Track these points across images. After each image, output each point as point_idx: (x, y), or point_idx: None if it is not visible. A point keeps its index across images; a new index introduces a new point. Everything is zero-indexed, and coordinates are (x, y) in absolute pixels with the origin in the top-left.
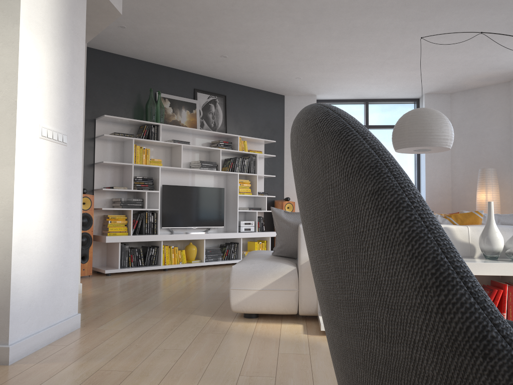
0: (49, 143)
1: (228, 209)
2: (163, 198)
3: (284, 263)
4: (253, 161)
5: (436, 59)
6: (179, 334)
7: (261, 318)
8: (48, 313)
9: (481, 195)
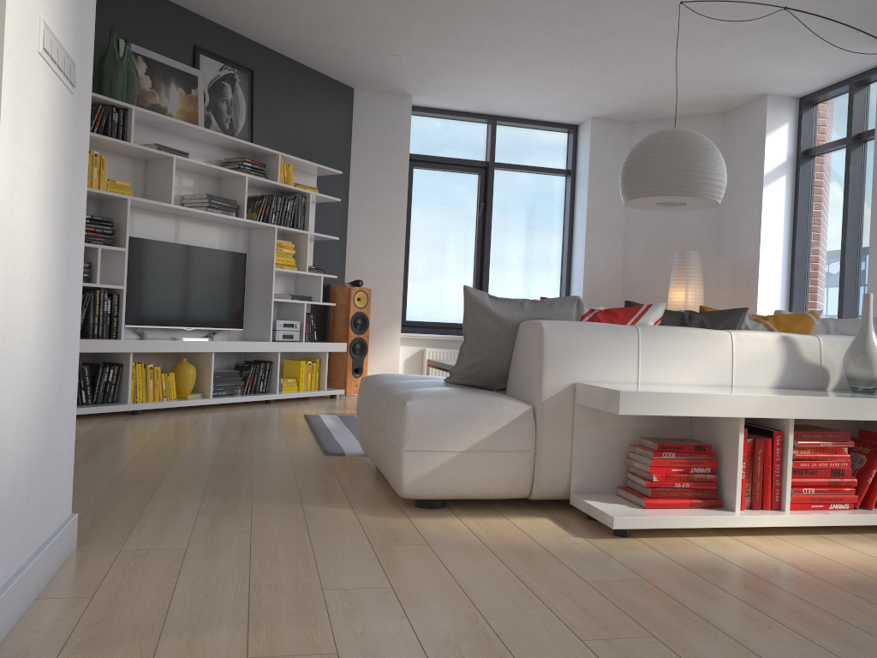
0: (50, 74)
1: (250, 295)
2: (129, 264)
3: (505, 398)
4: (302, 205)
5: (645, 55)
6: (332, 551)
7: (453, 507)
8: (35, 517)
9: (678, 294)
